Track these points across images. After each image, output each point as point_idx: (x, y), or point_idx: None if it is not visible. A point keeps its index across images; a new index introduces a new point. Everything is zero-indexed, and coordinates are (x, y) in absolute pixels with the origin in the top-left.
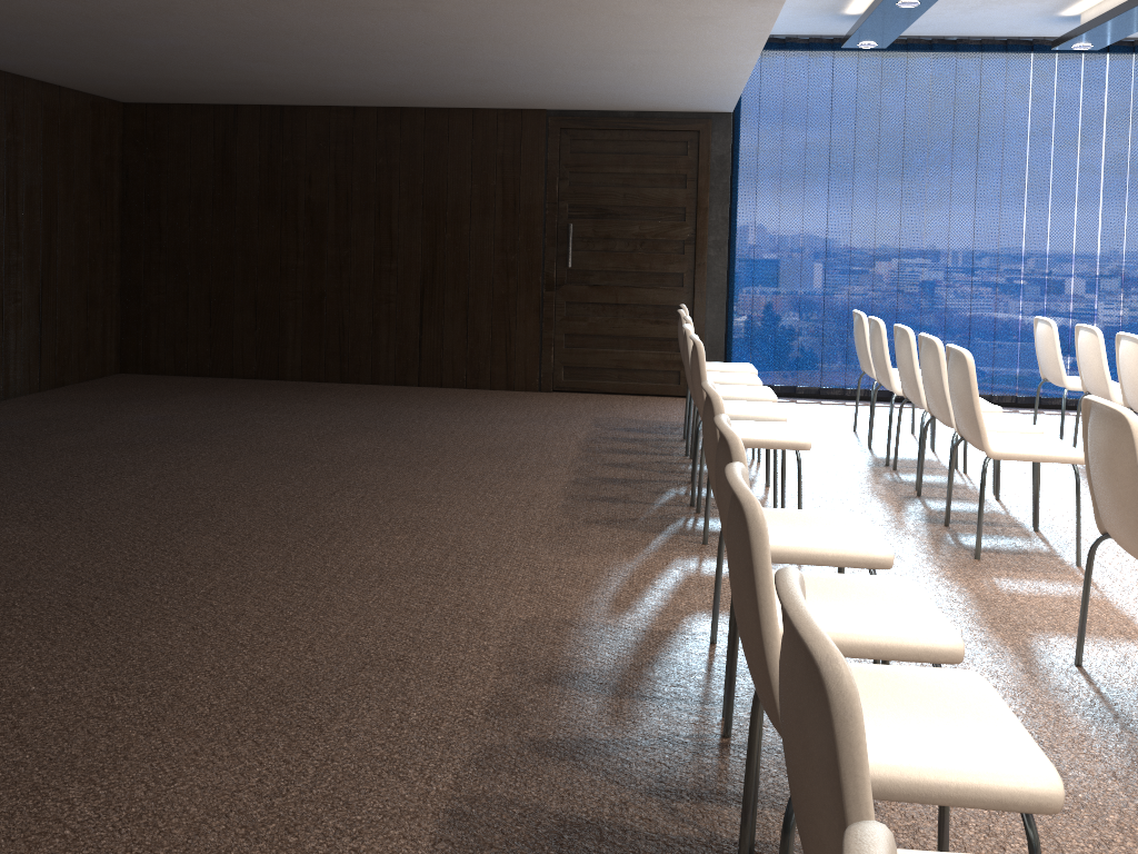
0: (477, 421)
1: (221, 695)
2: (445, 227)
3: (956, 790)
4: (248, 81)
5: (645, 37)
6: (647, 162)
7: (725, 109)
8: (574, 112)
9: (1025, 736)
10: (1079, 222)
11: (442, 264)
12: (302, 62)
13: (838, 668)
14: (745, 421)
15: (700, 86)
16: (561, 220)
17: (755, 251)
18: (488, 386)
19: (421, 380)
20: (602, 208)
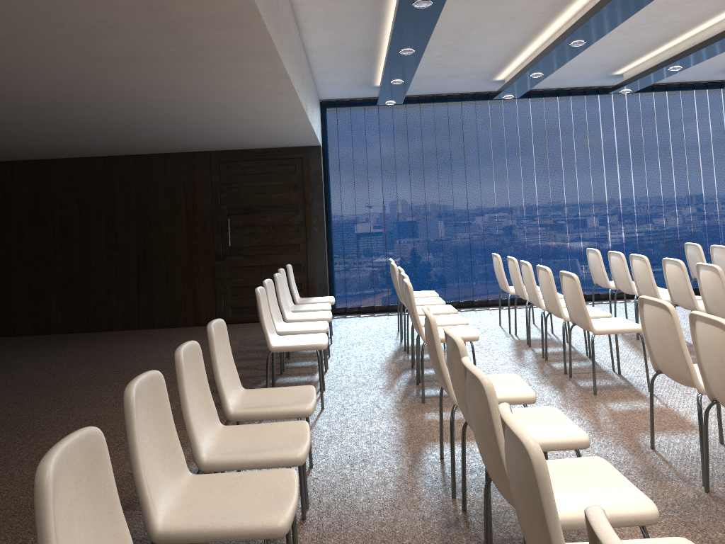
0: (165, 349)
1: None
2: (150, 227)
3: (230, 532)
4: (10, 148)
5: (234, 113)
6: (273, 178)
7: (315, 144)
8: (226, 151)
9: (291, 499)
10: (525, 194)
11: (150, 250)
12: (38, 137)
13: (42, 473)
14: (295, 335)
15: (289, 134)
16: (223, 217)
17: (342, 226)
18: (183, 325)
19: (140, 325)
20: (248, 208)
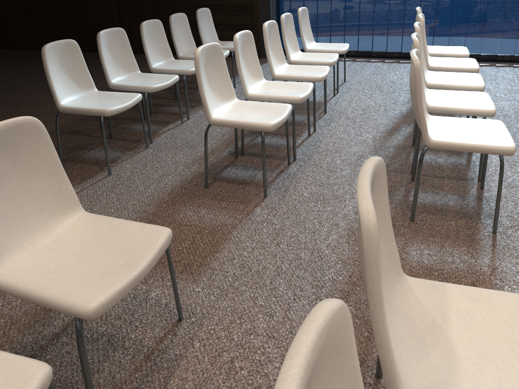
0: None
1: None
2: None
3: None
4: None
5: None
6: None
7: None
8: None
9: None
10: None
11: None
12: None
13: None
14: (112, 92)
15: None
16: None
17: None
18: None
19: None
20: None
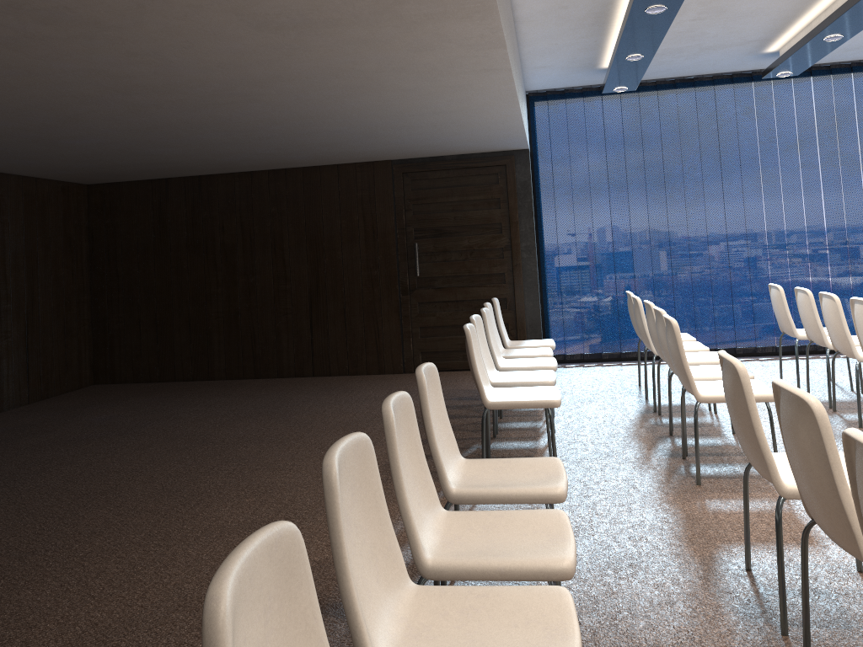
0: (346, 401)
1: (59, 639)
2: (323, 254)
3: None
4: (165, 161)
5: (427, 103)
6: (469, 192)
7: (522, 147)
8: (411, 160)
9: (572, 640)
10: (807, 206)
11: (324, 281)
12: (195, 145)
13: (215, 606)
14: (516, 388)
15: (492, 132)
16: (409, 241)
17: (558, 251)
18: (365, 372)
19: (315, 372)
20: (439, 229)
